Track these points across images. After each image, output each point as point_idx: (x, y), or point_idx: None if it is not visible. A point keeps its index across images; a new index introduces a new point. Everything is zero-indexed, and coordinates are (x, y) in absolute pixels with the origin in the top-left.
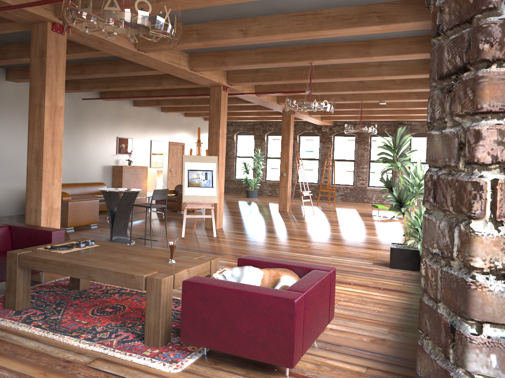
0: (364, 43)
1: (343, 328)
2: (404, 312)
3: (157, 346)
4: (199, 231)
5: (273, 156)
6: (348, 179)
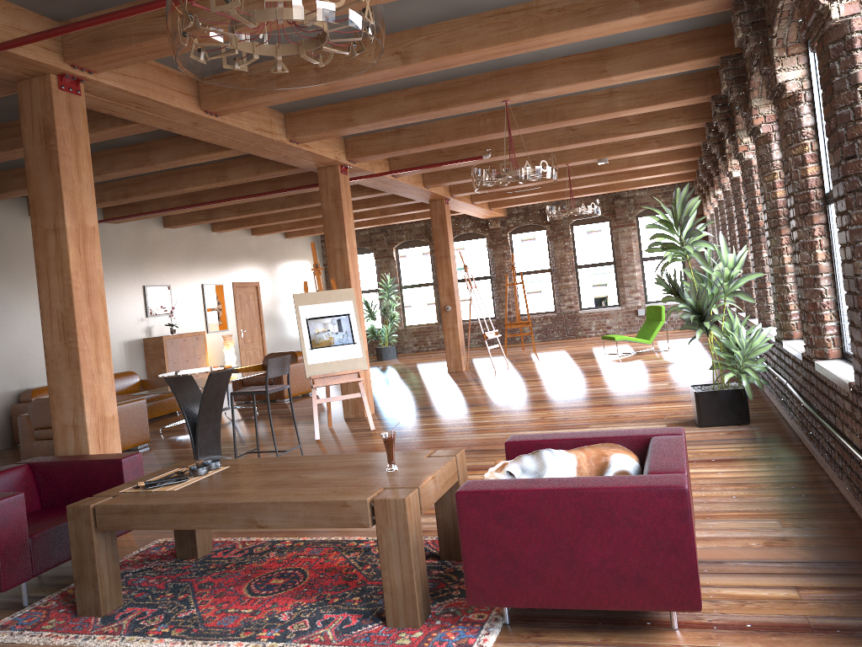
0: (595, 55)
1: (704, 532)
2: (779, 490)
3: (414, 625)
4: (339, 424)
5: (412, 284)
6: (545, 302)
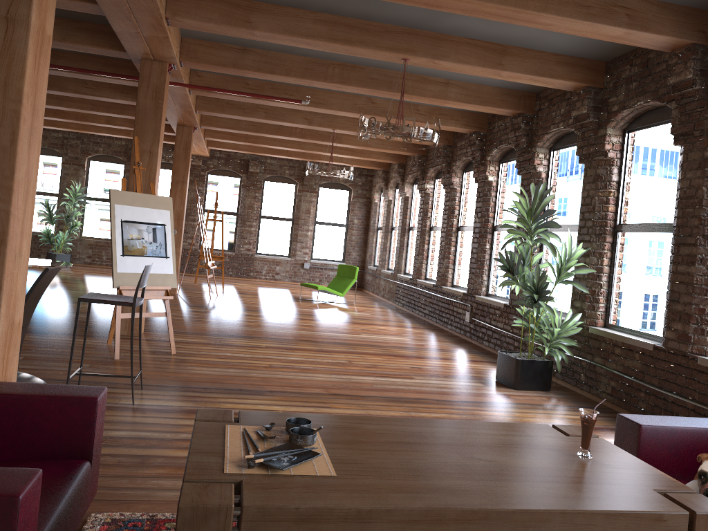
0: (496, 47)
1: None
2: None
3: None
4: None
5: (98, 197)
6: (226, 241)
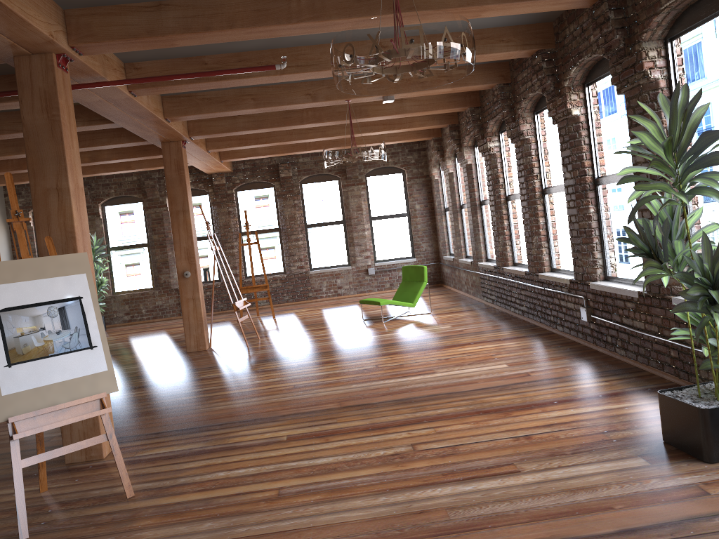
0: None
1: None
2: None
3: None
4: (60, 482)
5: (122, 245)
6: (274, 263)
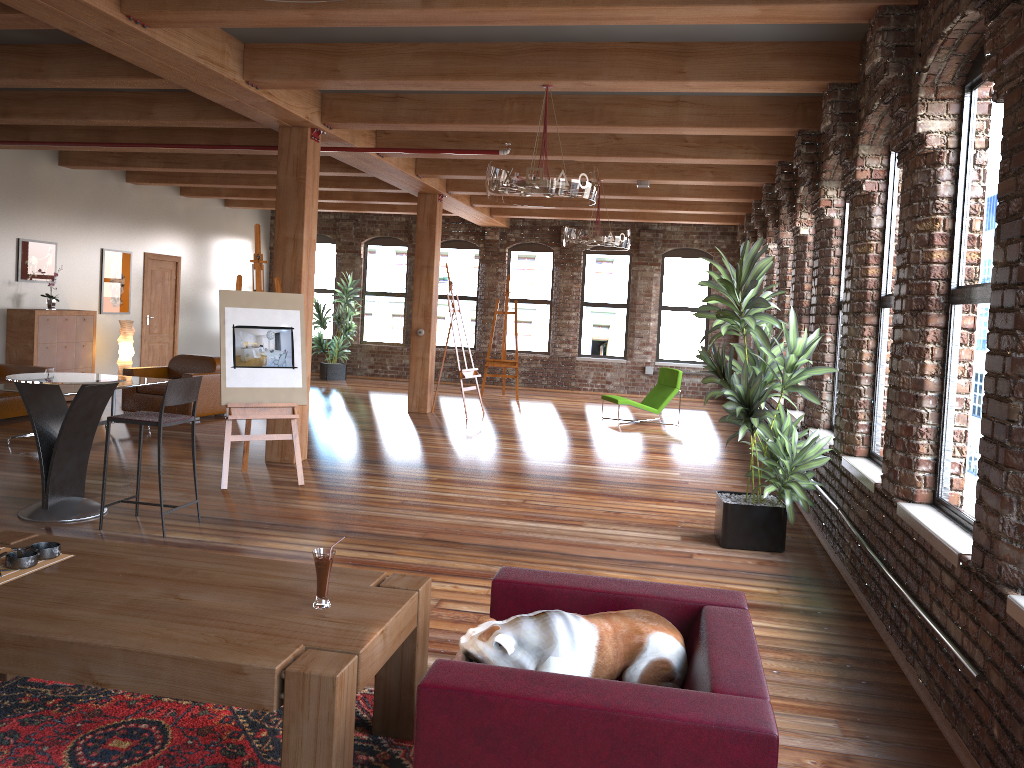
0: (673, 48)
1: None
2: (831, 668)
3: None
4: (257, 469)
5: (379, 290)
6: (538, 340)
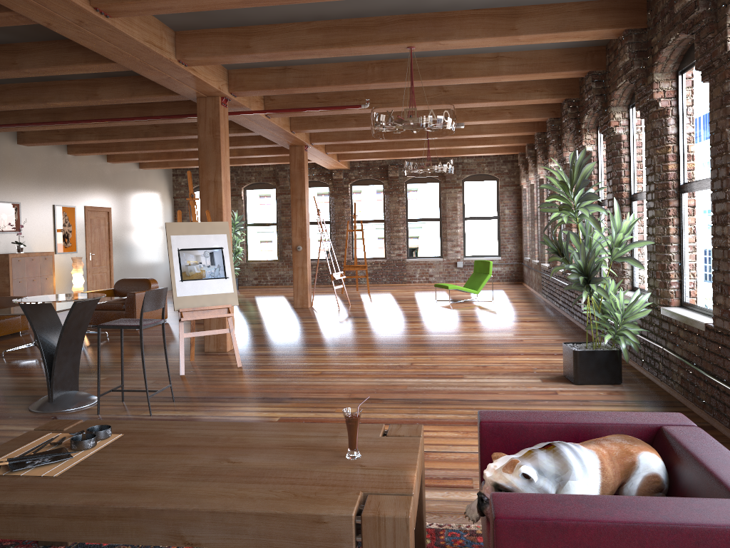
0: (506, 11)
1: None
2: None
3: None
4: (201, 358)
5: (257, 222)
6: (377, 249)
